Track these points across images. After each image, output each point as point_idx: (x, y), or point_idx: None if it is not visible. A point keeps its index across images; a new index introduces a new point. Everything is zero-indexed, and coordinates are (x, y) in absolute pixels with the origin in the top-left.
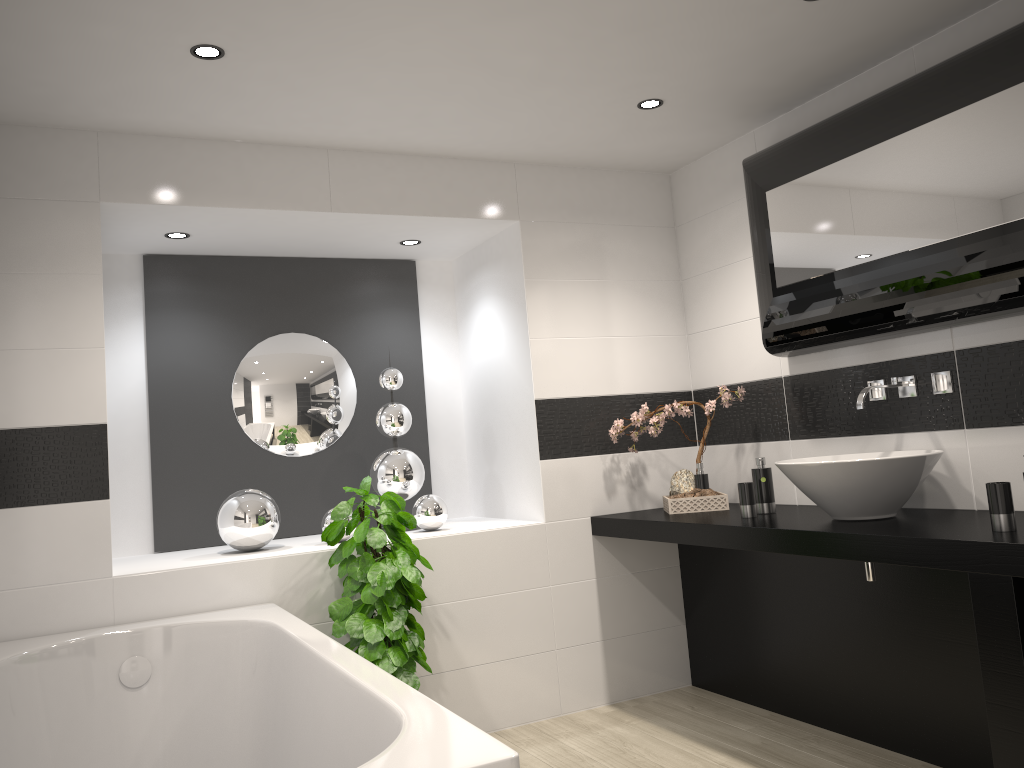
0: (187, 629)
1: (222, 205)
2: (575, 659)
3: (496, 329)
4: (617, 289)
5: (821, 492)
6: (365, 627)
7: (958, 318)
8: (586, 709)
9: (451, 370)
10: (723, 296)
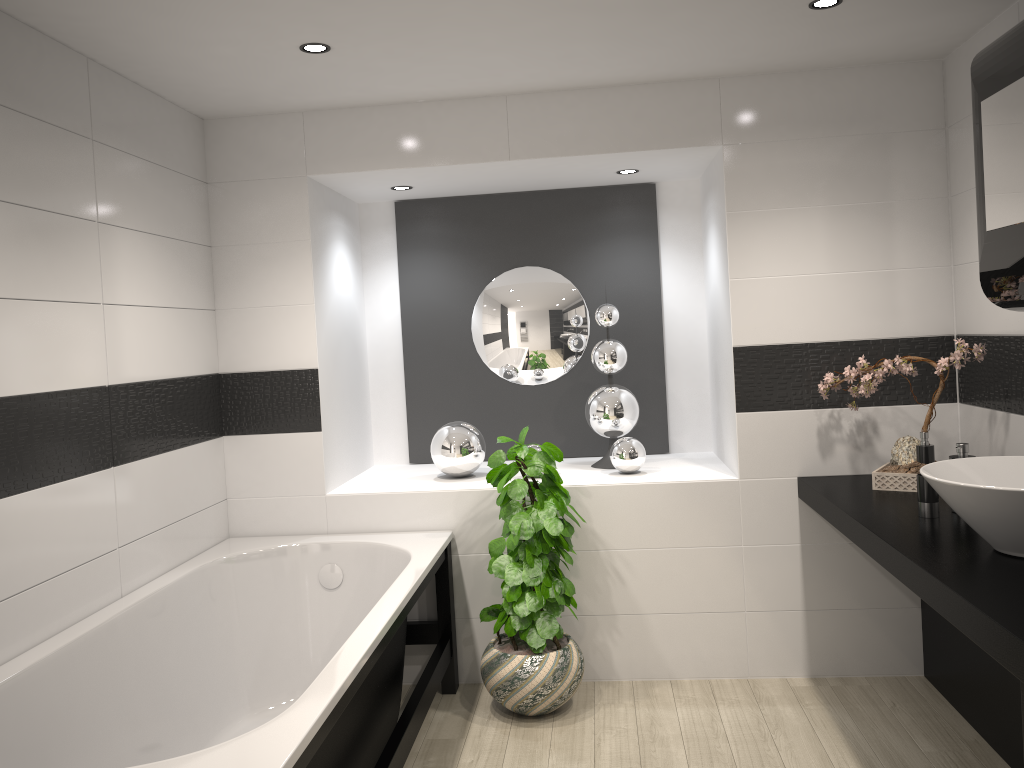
0: (369, 548)
1: (407, 166)
2: (769, 624)
3: (716, 262)
4: (851, 215)
5: (960, 514)
6: (507, 570)
7: None
8: (779, 677)
9: (694, 298)
10: None
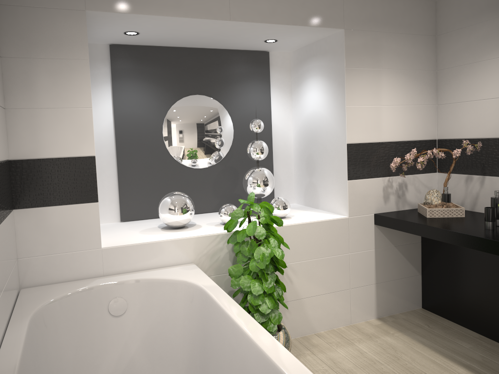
0: (147, 282)
1: (162, 14)
2: (360, 294)
3: (320, 97)
4: (399, 75)
5: None
6: (252, 285)
7: None
8: (364, 321)
9: (287, 119)
10: (469, 82)
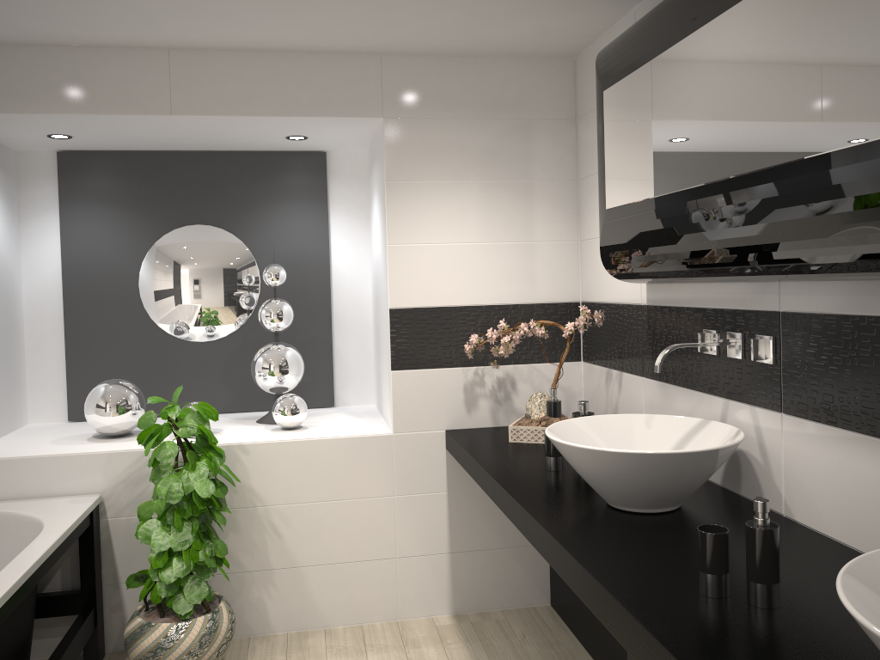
0: (0, 518)
1: (58, 112)
2: (418, 568)
3: (378, 228)
4: (496, 191)
5: (579, 473)
6: (154, 535)
7: (768, 276)
8: (427, 617)
9: (361, 262)
10: None
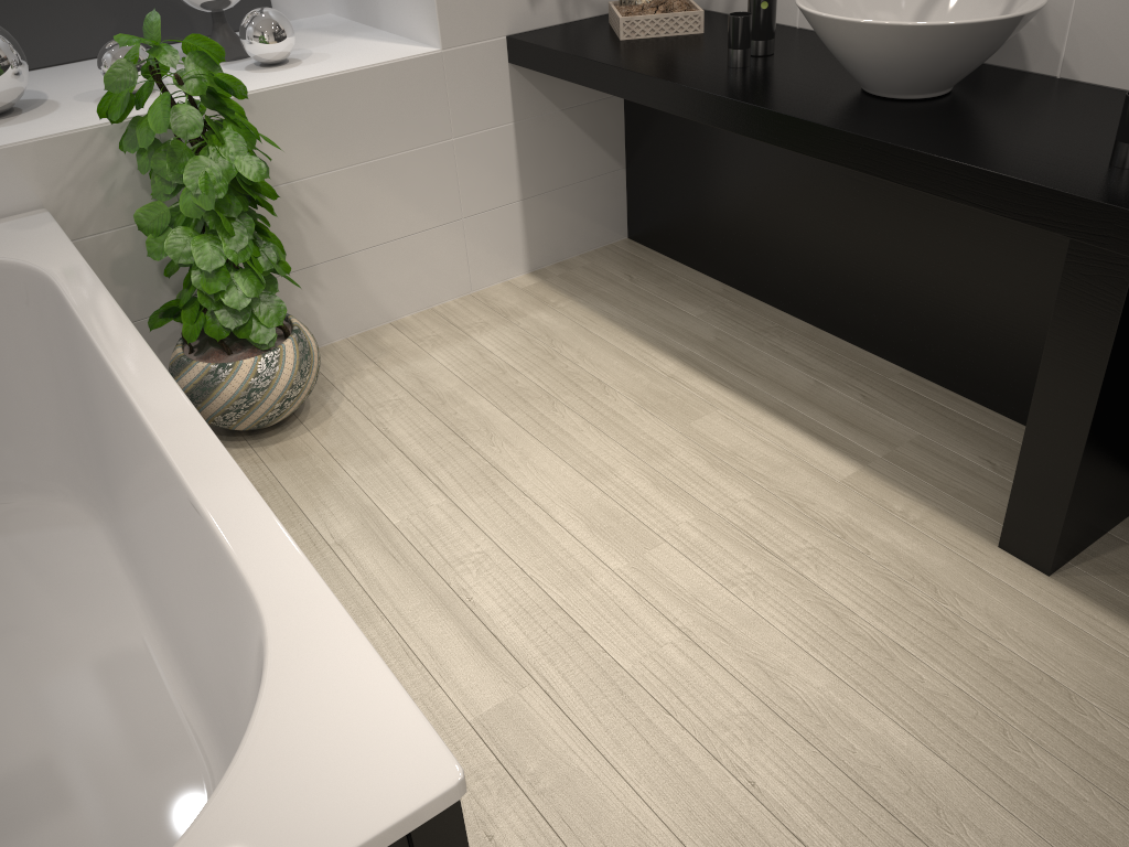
0: None
1: None
2: (487, 227)
3: None
4: None
5: (861, 61)
6: (195, 249)
7: None
8: (502, 282)
9: None
10: None
